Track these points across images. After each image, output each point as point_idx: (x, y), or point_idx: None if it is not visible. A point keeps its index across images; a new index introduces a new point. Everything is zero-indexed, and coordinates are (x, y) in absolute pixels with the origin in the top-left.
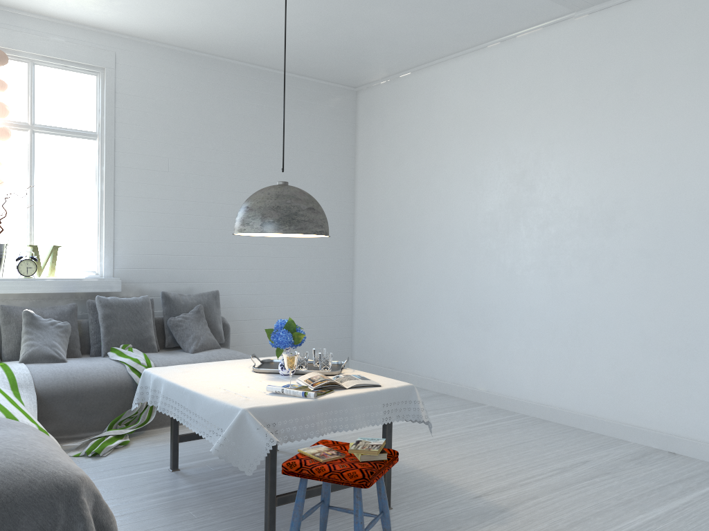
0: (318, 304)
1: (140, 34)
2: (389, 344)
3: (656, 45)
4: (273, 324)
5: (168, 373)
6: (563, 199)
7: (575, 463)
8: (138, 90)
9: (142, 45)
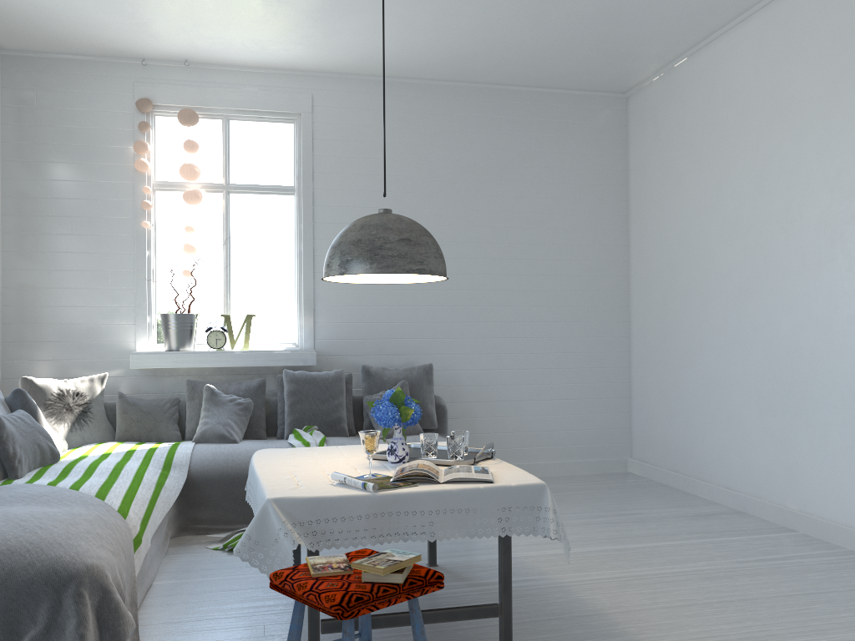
0: (579, 382)
1: (337, 68)
2: (673, 438)
3: None
4: (514, 408)
5: (268, 455)
6: None
7: None
8: (339, 133)
9: (342, 81)
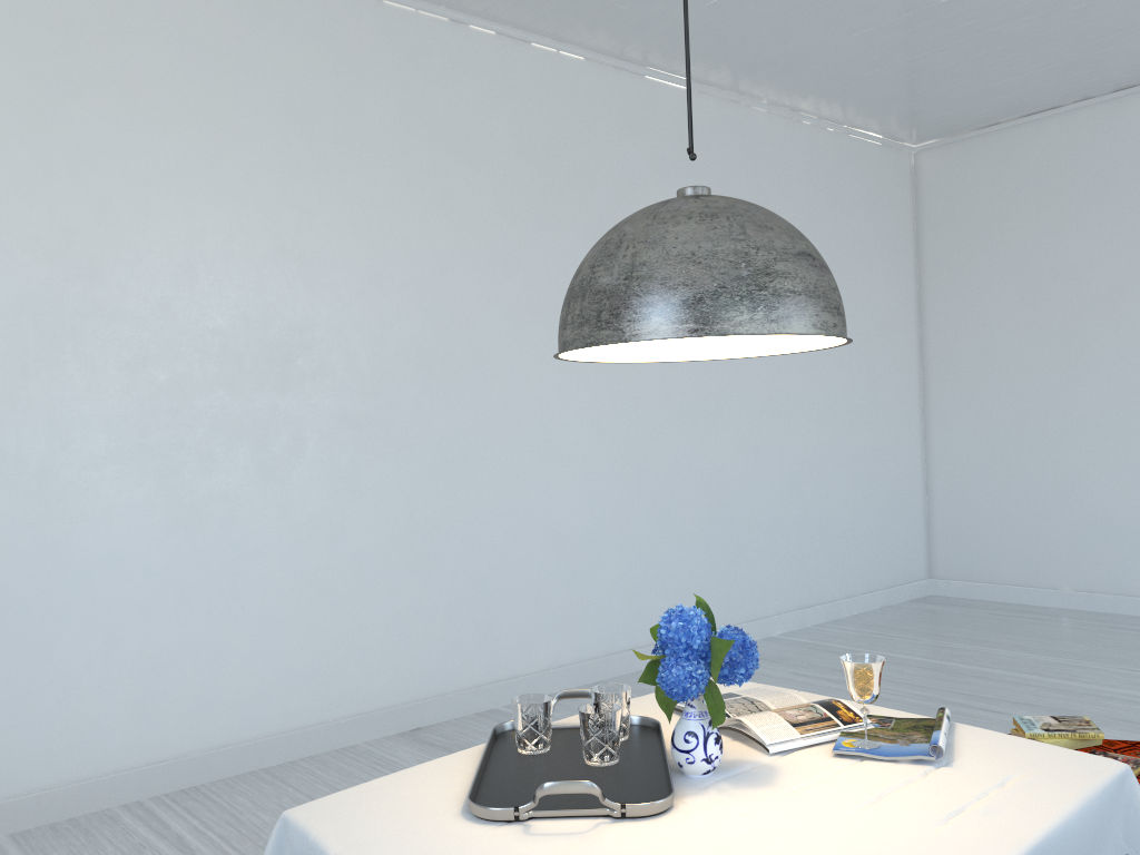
0: None
1: None
2: None
3: (341, 76)
4: None
5: None
6: (181, 311)
7: None
8: None
9: None
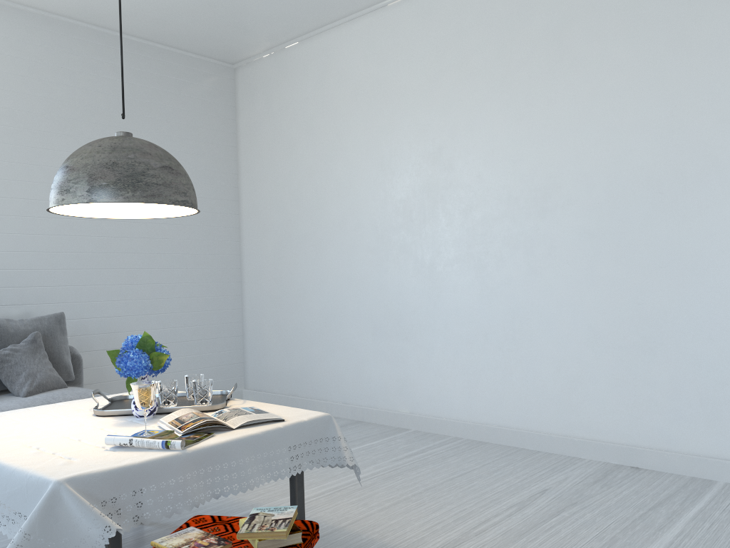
0: (201, 324)
1: None
2: (290, 367)
3: None
4: None
5: None
6: (487, 177)
7: (532, 494)
8: None
9: None
